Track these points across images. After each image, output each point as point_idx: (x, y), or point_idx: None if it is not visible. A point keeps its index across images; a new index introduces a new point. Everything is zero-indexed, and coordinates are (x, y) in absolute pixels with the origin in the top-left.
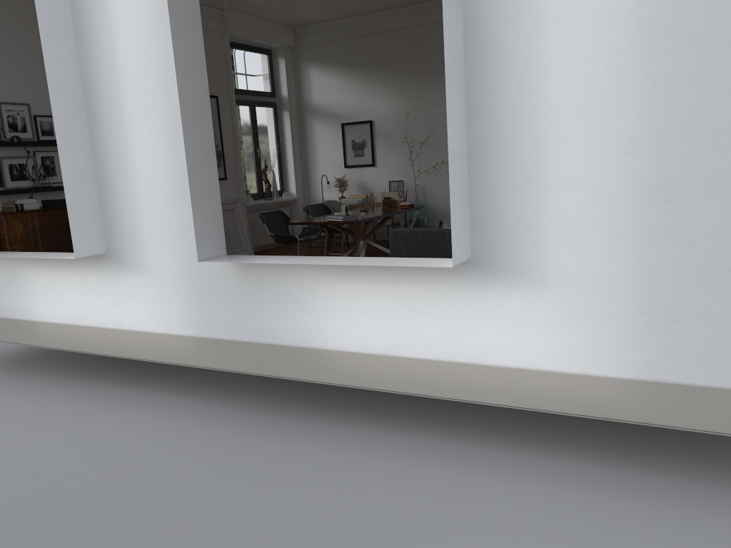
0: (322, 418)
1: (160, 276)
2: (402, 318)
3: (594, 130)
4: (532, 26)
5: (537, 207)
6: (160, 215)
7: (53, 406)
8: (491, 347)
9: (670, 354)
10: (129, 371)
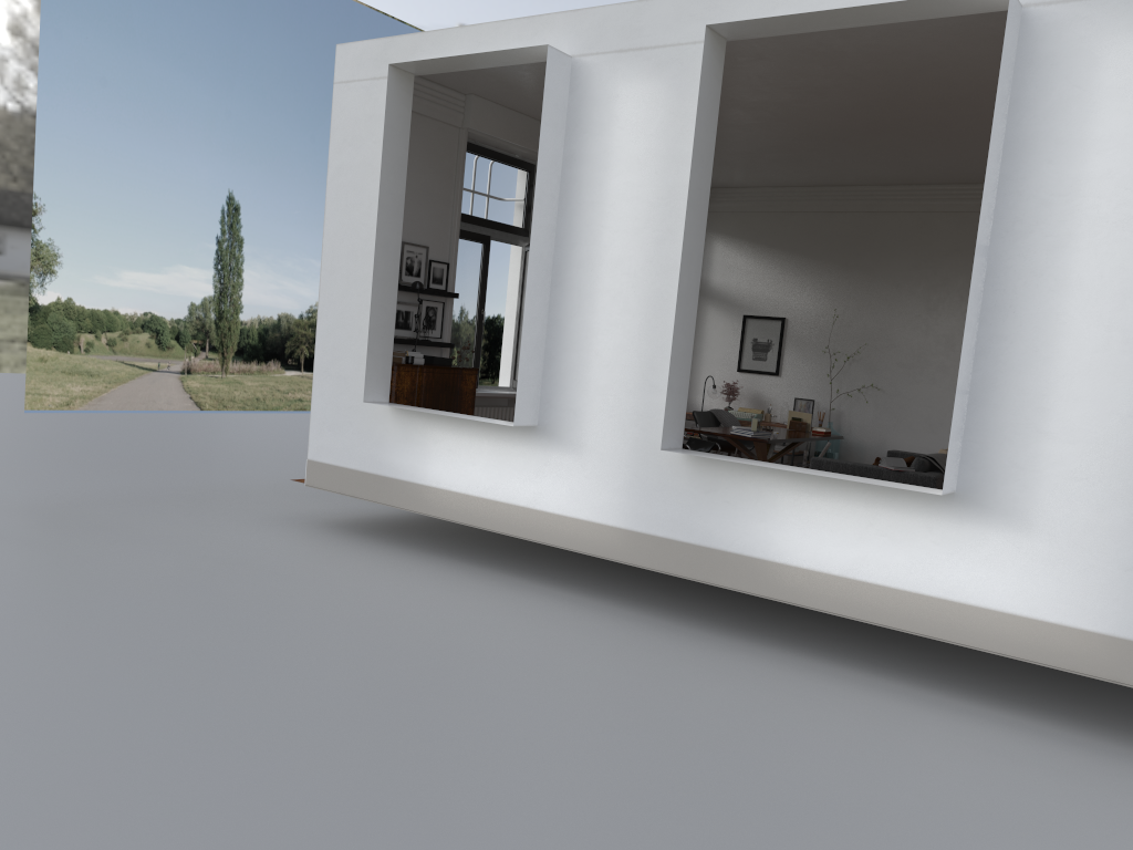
0: (747, 639)
1: (596, 459)
2: (869, 541)
3: (1102, 389)
4: (1054, 285)
5: (1034, 452)
6: (613, 396)
7: (443, 578)
8: (962, 584)
9: None
10: (506, 561)
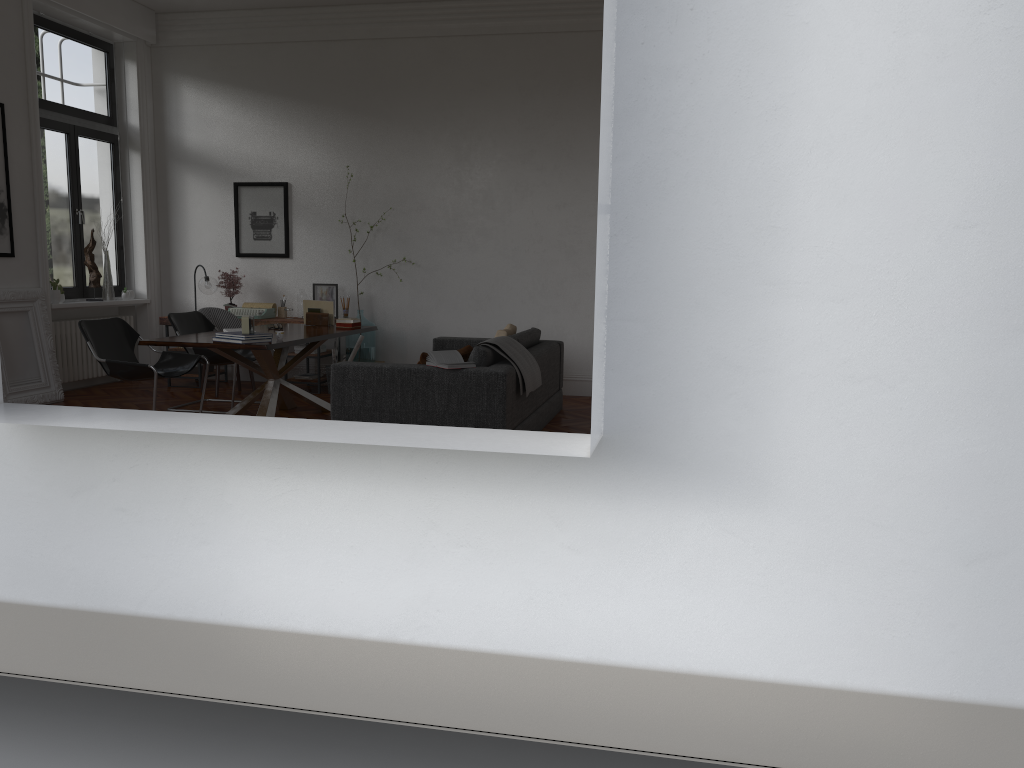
0: None
1: None
2: (436, 561)
3: (897, 172)
4: None
5: (762, 330)
6: None
7: None
8: (637, 629)
9: (1021, 649)
10: None
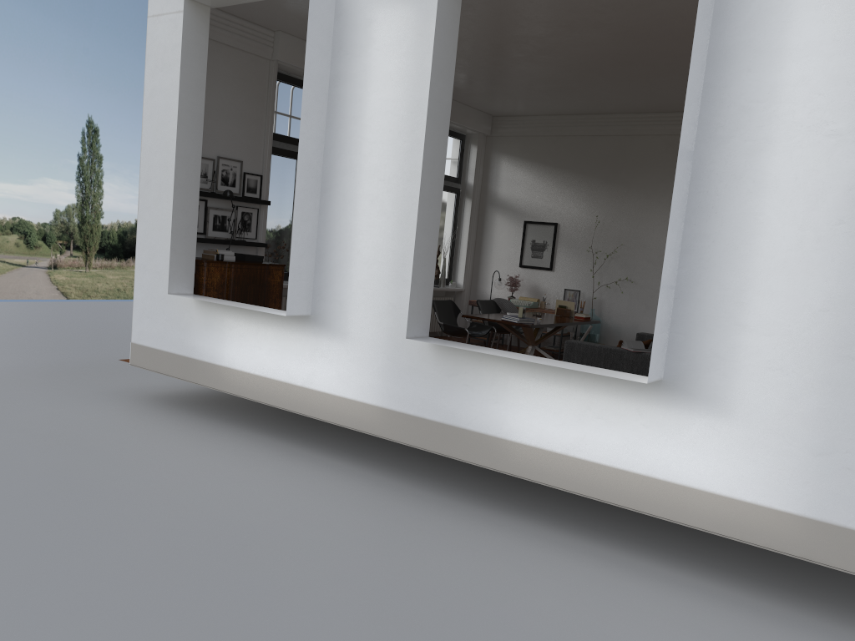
0: (487, 506)
1: (358, 345)
2: (587, 423)
3: (796, 285)
4: (753, 187)
5: (733, 343)
6: (372, 290)
7: (231, 448)
8: (668, 464)
9: (838, 498)
10: (295, 431)
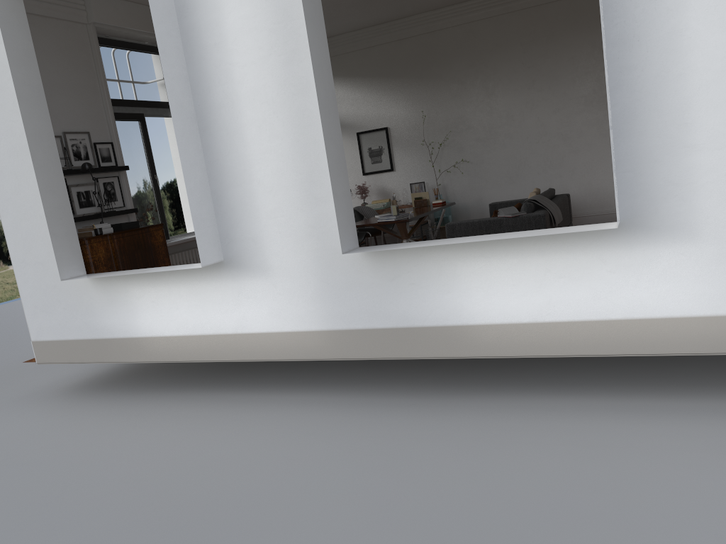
0: (458, 394)
1: (285, 276)
2: (551, 285)
3: None
4: (672, 4)
5: (686, 166)
6: (284, 217)
7: (179, 415)
8: (644, 302)
9: None
10: (231, 379)
